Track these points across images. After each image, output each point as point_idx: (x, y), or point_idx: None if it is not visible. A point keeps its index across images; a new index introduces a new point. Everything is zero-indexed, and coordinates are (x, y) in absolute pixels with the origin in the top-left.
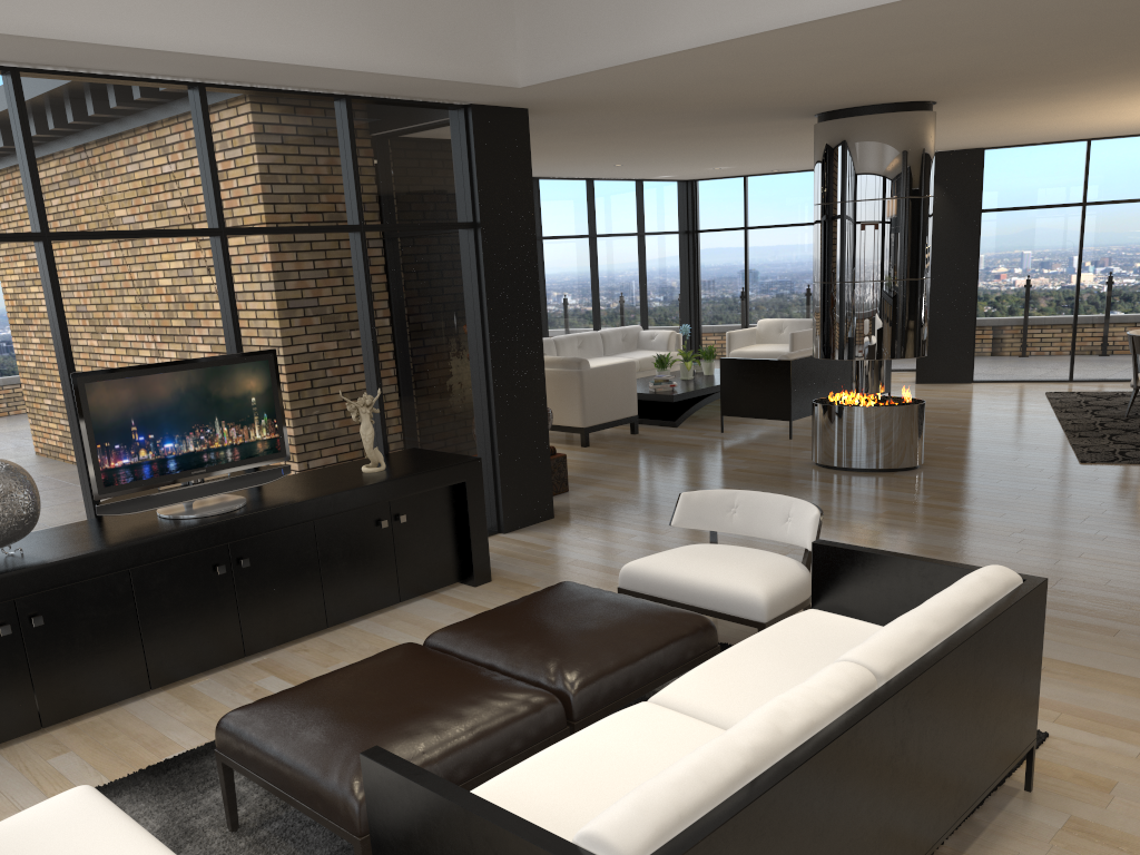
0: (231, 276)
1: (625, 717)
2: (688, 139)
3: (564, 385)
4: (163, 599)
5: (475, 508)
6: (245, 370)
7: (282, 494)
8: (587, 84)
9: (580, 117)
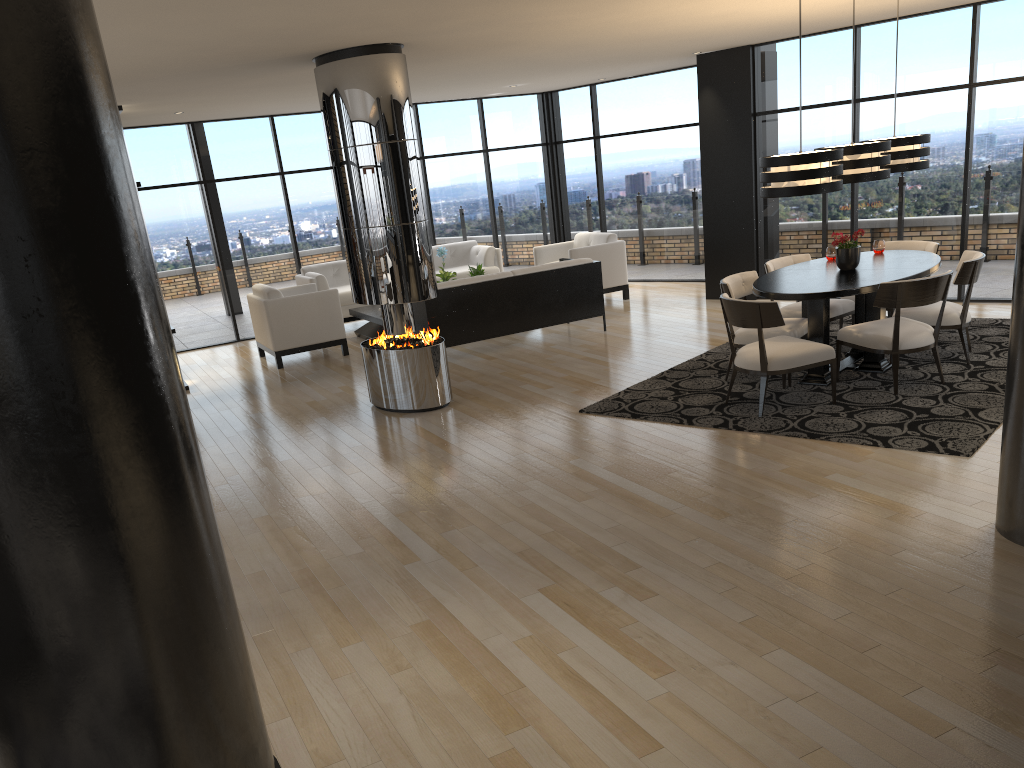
0: None
1: None
2: (311, 83)
3: (262, 313)
4: None
5: None
6: None
7: None
8: None
9: None
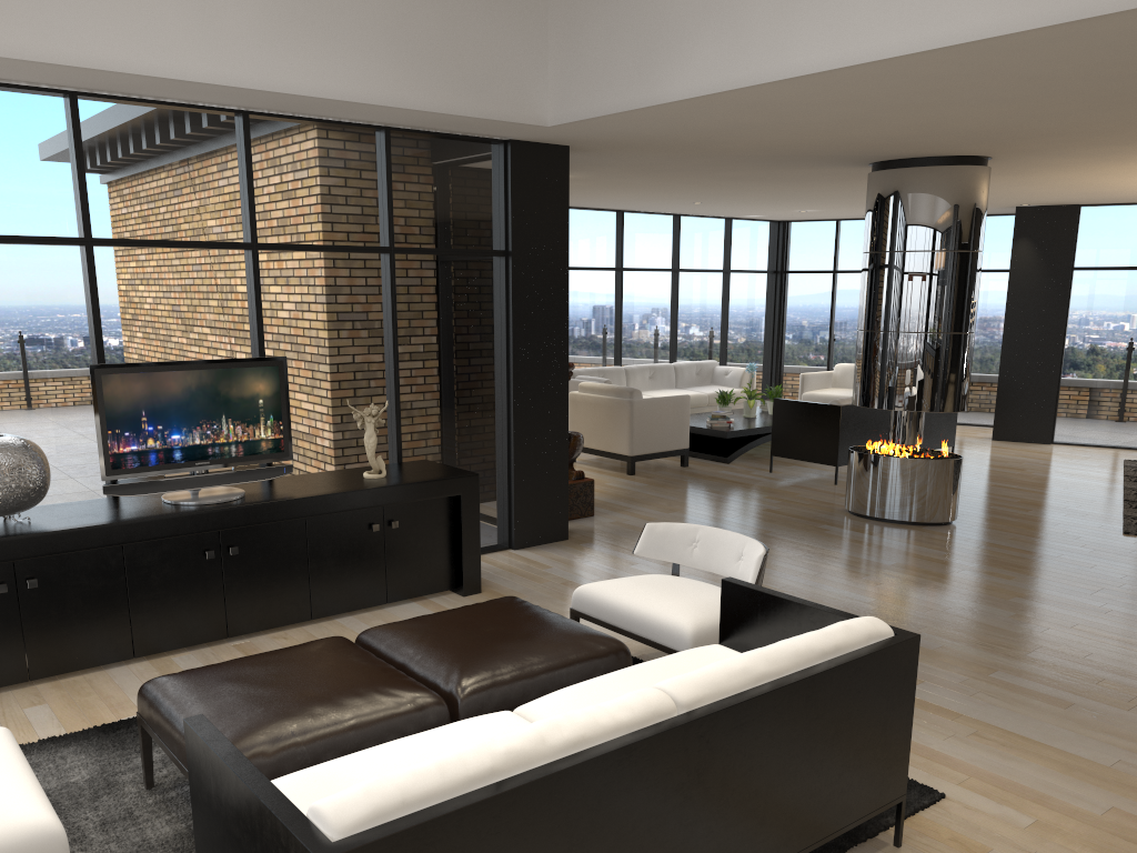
0: (259, 287)
1: (478, 722)
2: (753, 181)
3: (616, 413)
4: (152, 576)
5: (469, 521)
6: (255, 373)
7: (279, 491)
8: (612, 125)
9: (627, 156)
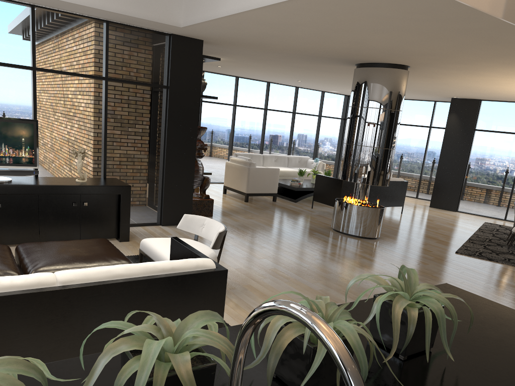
0: (35, 88)
1: None
2: (312, 70)
3: (242, 173)
4: None
5: (124, 207)
6: (21, 126)
7: (28, 182)
8: (210, 29)
9: (237, 49)
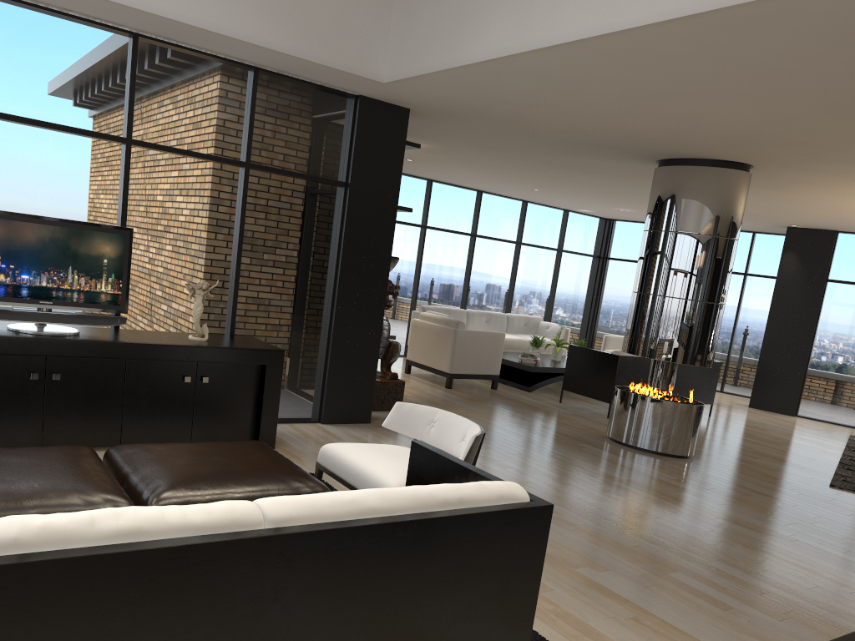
0: (128, 174)
1: None
2: (571, 170)
3: (443, 338)
4: None
5: (271, 388)
6: (103, 237)
7: (109, 336)
8: (434, 88)
9: (461, 127)
